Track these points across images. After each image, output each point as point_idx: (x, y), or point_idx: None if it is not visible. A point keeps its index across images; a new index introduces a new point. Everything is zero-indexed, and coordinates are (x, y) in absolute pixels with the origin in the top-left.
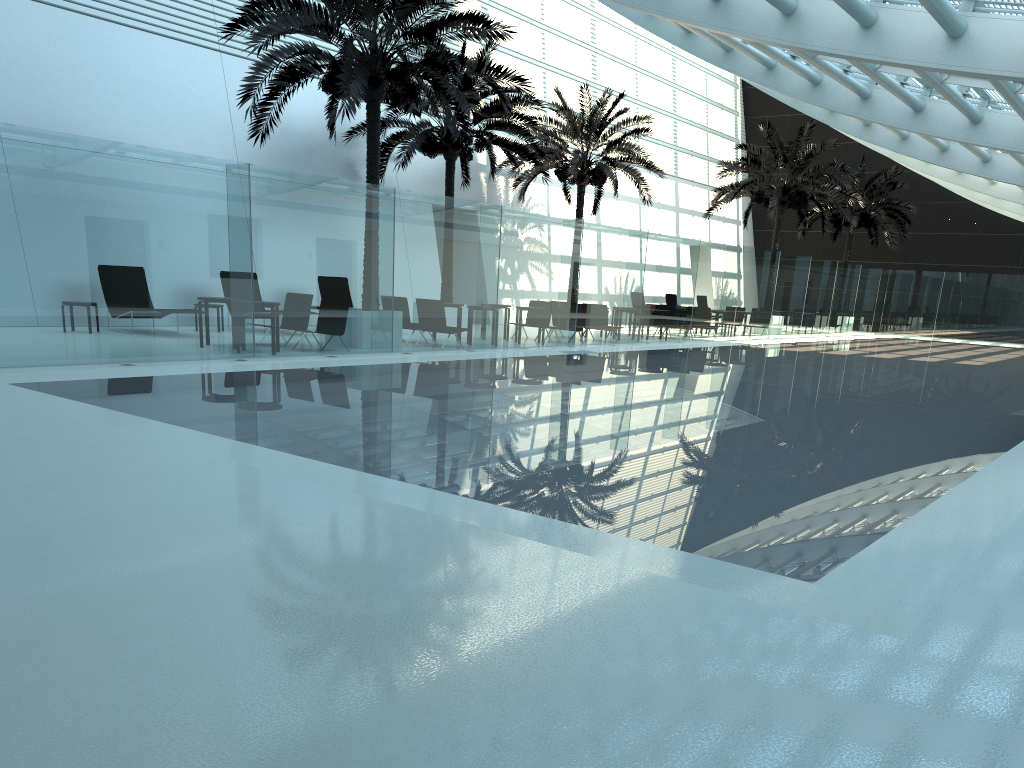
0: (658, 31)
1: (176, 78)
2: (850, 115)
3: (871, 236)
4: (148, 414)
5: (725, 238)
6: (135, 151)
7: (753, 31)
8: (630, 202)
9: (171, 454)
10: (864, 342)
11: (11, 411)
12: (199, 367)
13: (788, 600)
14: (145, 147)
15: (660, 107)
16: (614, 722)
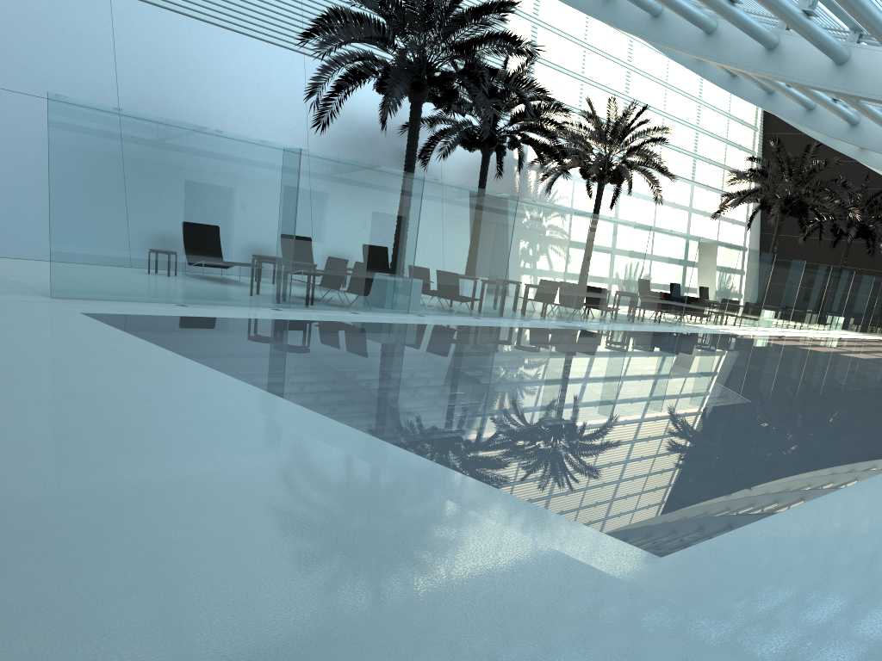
0: (674, 55)
1: (265, 74)
2: (838, 139)
3: (868, 246)
4: (175, 348)
5: (732, 238)
6: (207, 133)
7: (738, 62)
8: (647, 200)
9: (171, 384)
10: (847, 341)
11: (67, 336)
12: (239, 312)
13: (626, 570)
14: (216, 130)
15: (684, 119)
16: (399, 658)
